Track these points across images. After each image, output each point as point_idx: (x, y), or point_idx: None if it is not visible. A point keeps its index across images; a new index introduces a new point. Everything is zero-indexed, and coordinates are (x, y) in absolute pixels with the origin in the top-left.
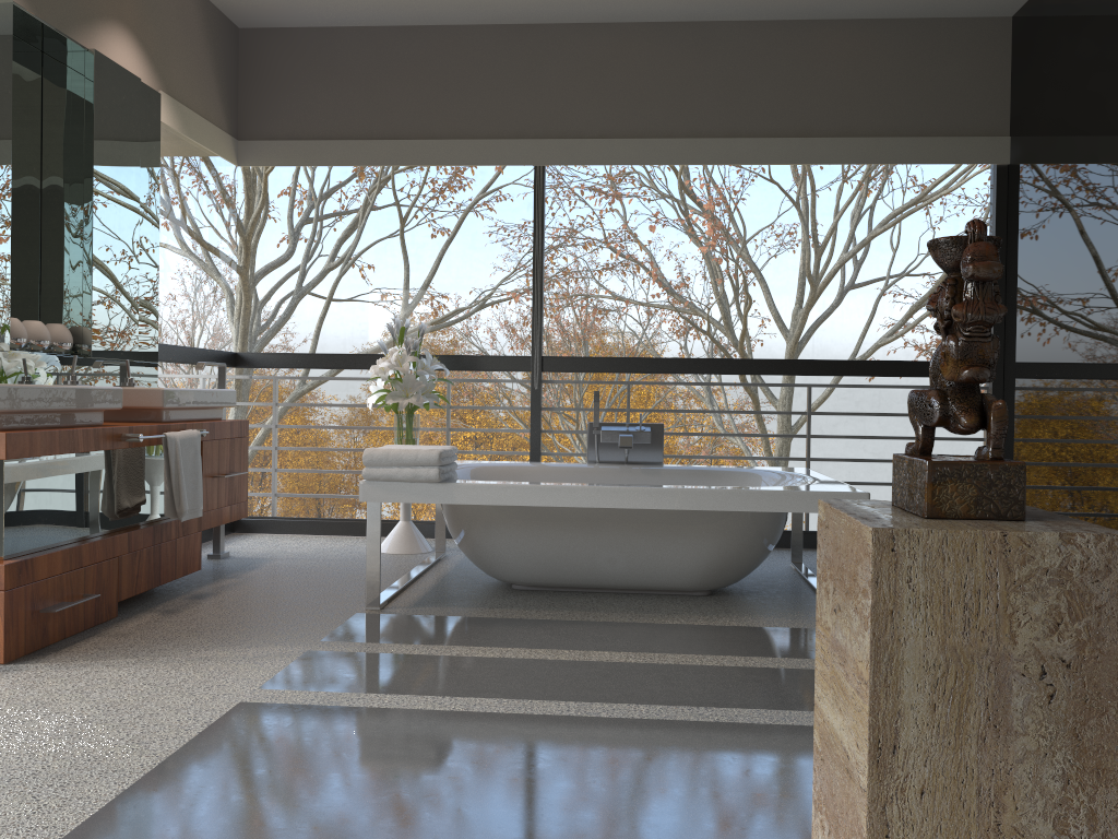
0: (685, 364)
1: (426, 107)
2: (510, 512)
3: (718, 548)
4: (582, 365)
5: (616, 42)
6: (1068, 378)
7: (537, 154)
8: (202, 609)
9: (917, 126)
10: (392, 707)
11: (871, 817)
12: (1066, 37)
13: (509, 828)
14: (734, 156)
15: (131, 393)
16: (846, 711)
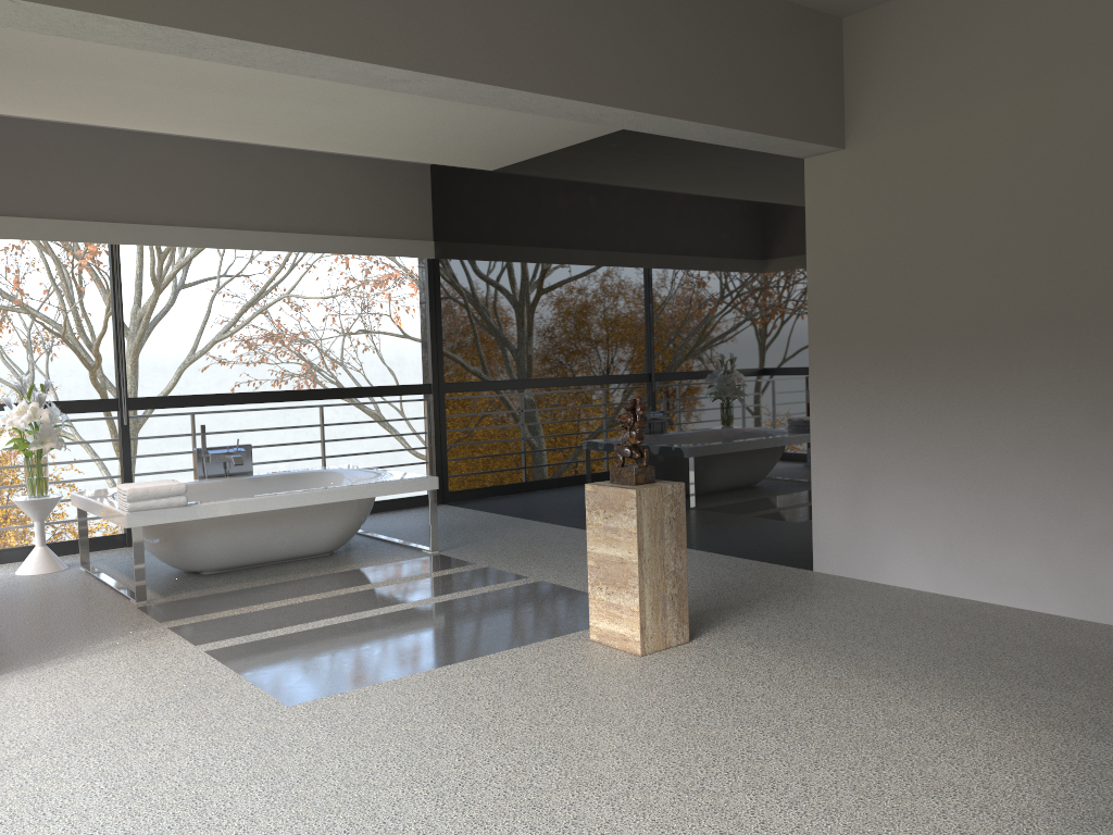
0: (241, 397)
1: (6, 188)
2: (219, 520)
3: (347, 522)
4: (162, 403)
5: (173, 150)
6: (490, 396)
7: (114, 235)
8: (9, 630)
9: (382, 230)
10: (293, 632)
11: (639, 569)
12: (475, 195)
13: (443, 645)
14: (267, 245)
15: None
16: (619, 545)
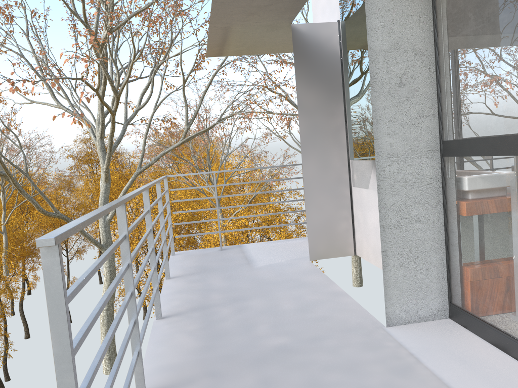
0: None
1: None
2: None
3: None
4: None
5: None
6: None
7: None
8: None
9: None
10: None
11: None
12: None
13: None
14: None
15: None
16: None
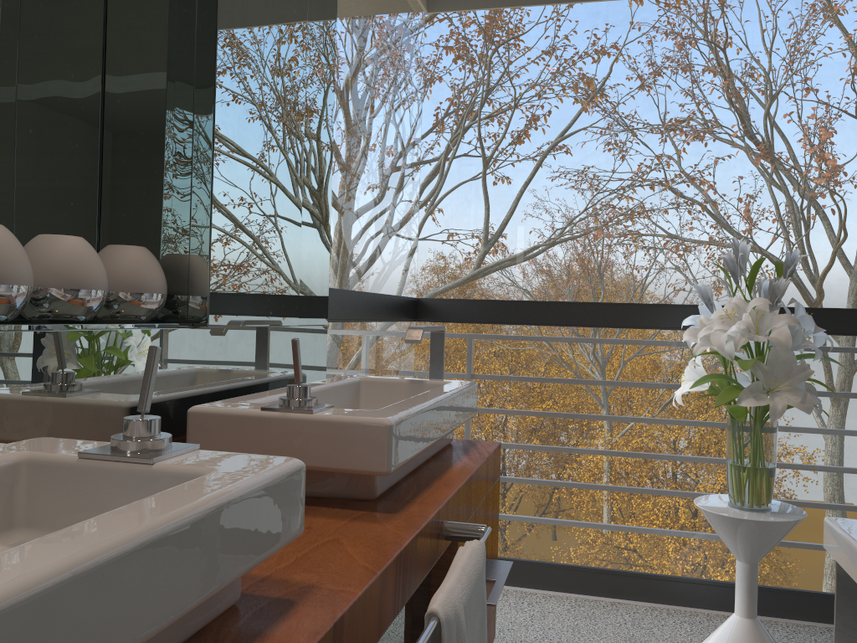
0: None
1: None
2: None
3: None
4: None
5: None
6: None
7: None
8: None
9: None
10: None
11: None
12: None
13: None
14: None
15: (305, 431)
16: None
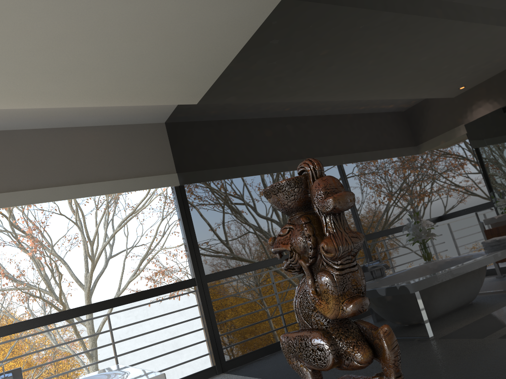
0: (29, 323)
1: None
2: None
3: None
4: None
5: None
6: (233, 277)
7: None
8: None
9: (134, 172)
10: None
11: None
12: (191, 127)
13: None
14: (39, 198)
15: None
16: None
